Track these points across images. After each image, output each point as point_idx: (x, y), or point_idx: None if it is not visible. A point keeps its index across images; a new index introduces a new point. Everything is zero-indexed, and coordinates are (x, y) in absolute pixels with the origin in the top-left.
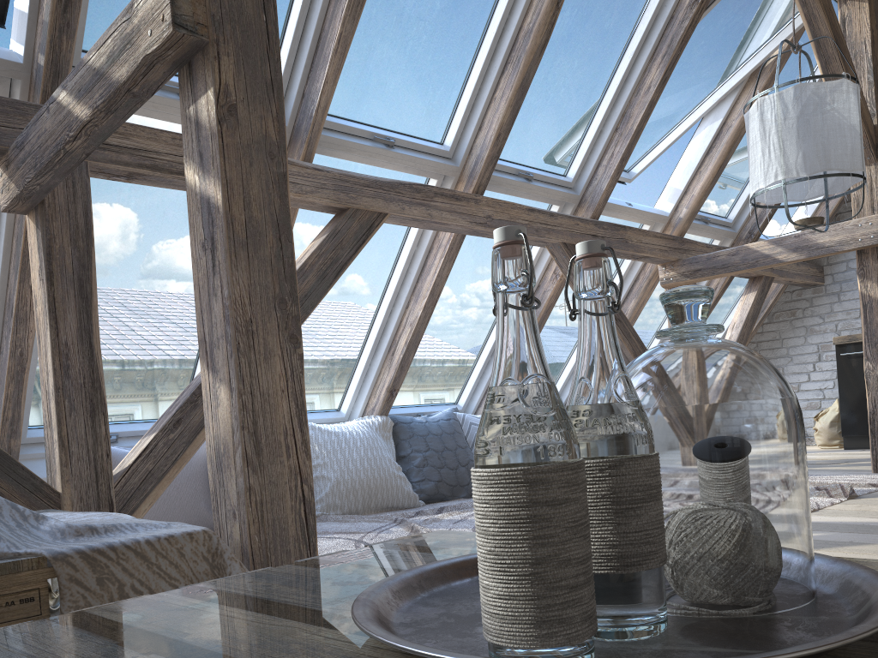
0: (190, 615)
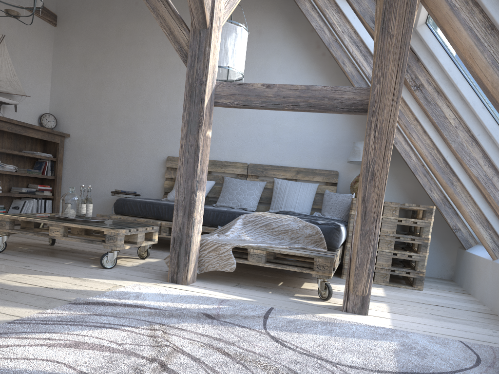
0: (130, 224)
